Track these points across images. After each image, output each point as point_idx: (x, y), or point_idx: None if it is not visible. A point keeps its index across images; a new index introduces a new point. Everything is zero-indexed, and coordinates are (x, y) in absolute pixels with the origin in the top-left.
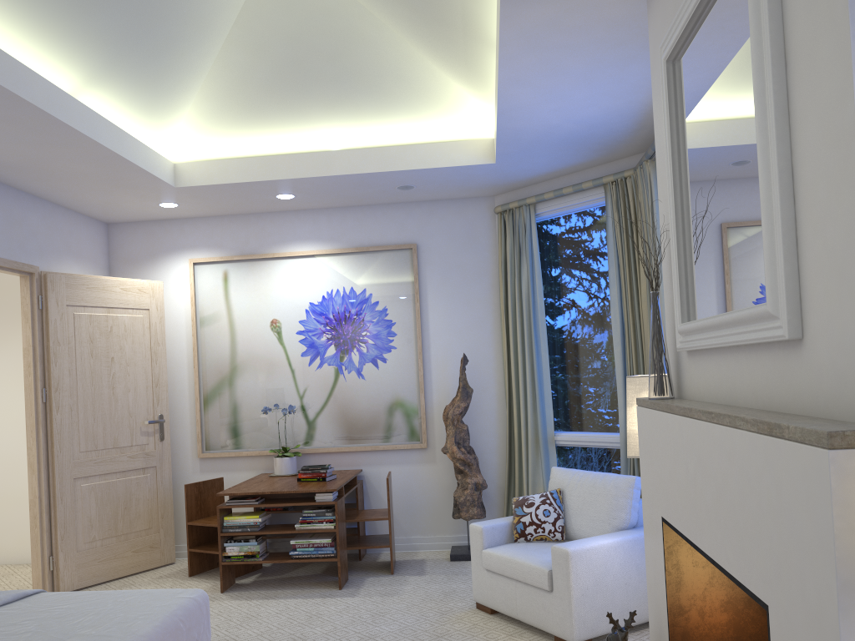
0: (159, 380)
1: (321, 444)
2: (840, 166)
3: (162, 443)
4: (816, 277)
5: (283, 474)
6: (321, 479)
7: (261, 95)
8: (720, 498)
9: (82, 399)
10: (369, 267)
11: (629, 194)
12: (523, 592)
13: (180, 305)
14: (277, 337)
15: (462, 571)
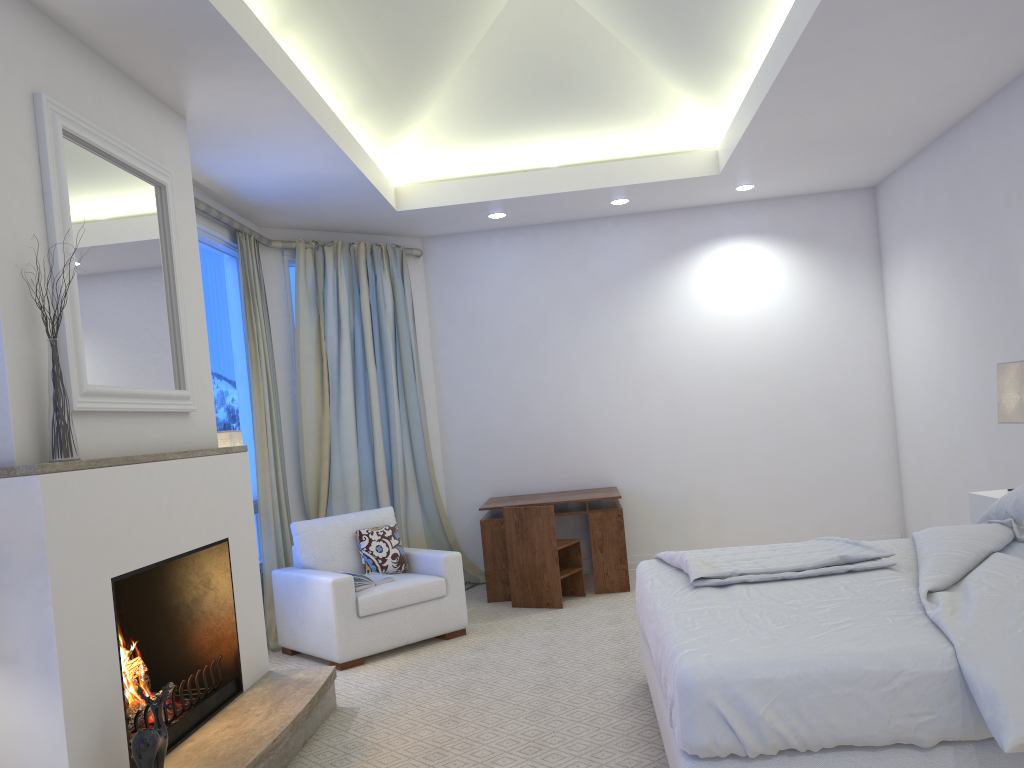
0: None
1: None
2: (202, 344)
3: None
4: (194, 385)
5: None
6: None
7: None
8: (195, 504)
9: None
10: None
11: None
12: None
13: None
14: None
15: None
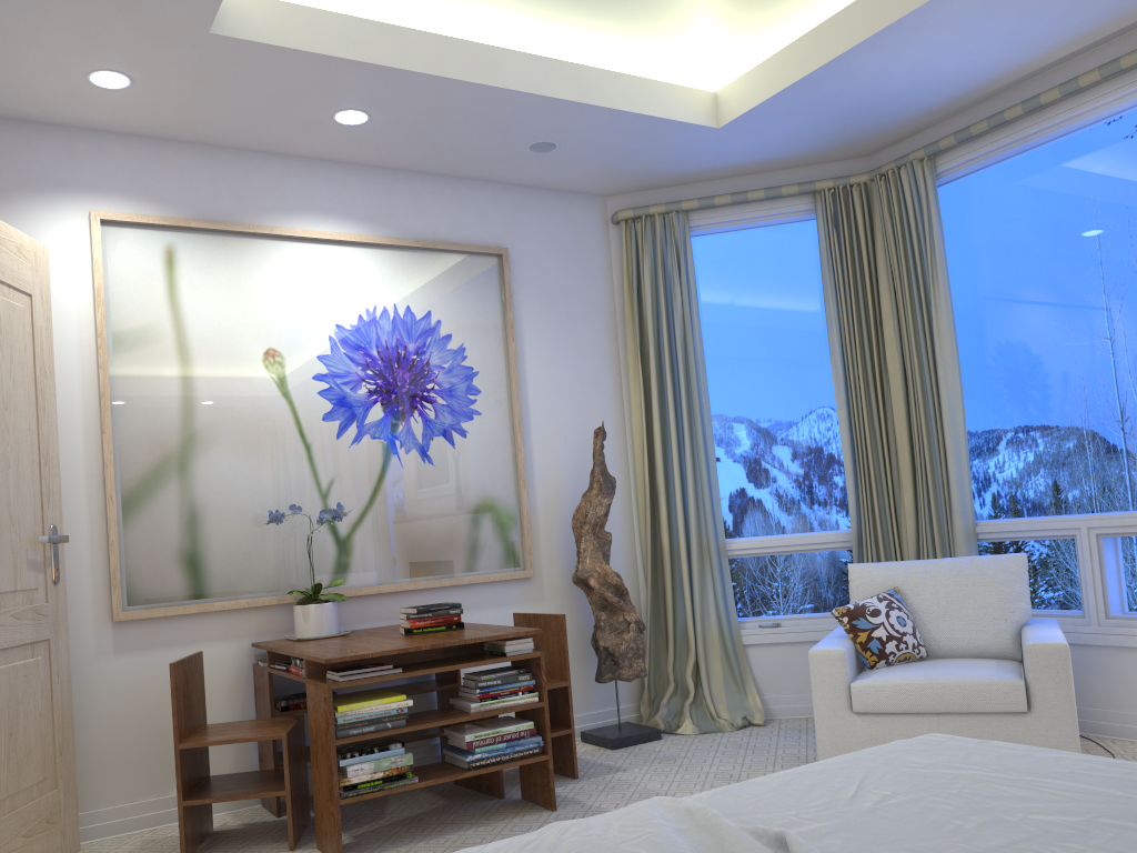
0: (48, 451)
1: (364, 580)
2: None
3: (56, 589)
4: None
5: (325, 635)
6: (454, 626)
7: None
8: None
9: None
10: (436, 276)
11: (857, 207)
12: (958, 728)
13: (66, 304)
14: (278, 383)
15: (666, 755)
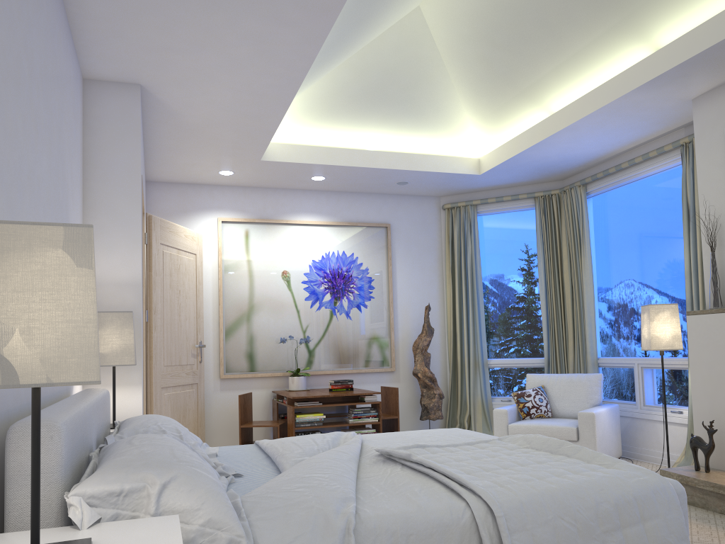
0: (199, 312)
1: (319, 368)
2: None
3: (200, 365)
4: None
5: (300, 389)
6: (349, 389)
7: (344, 104)
8: None
9: (165, 322)
10: (356, 237)
11: (554, 205)
12: None
13: (208, 254)
14: (287, 284)
15: None
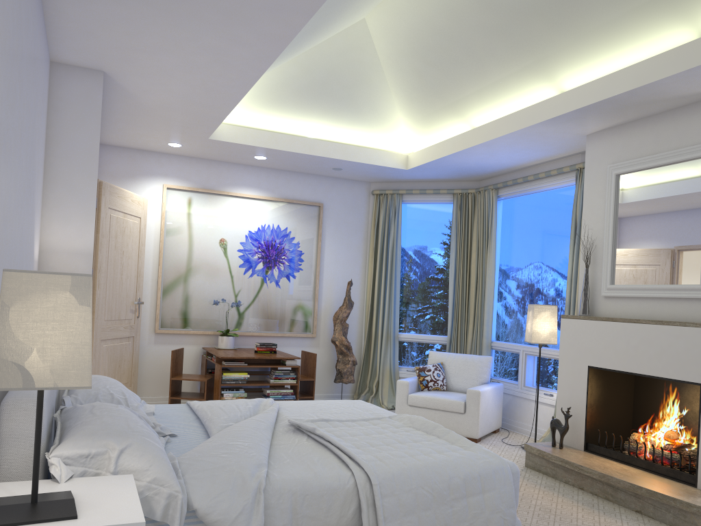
0: (140, 271)
1: (247, 329)
2: None
3: (137, 319)
4: None
5: (228, 348)
6: (272, 352)
7: (289, 95)
8: (663, 352)
9: (108, 280)
10: (291, 213)
11: (469, 203)
12: (441, 415)
13: (151, 217)
14: (224, 251)
15: None
